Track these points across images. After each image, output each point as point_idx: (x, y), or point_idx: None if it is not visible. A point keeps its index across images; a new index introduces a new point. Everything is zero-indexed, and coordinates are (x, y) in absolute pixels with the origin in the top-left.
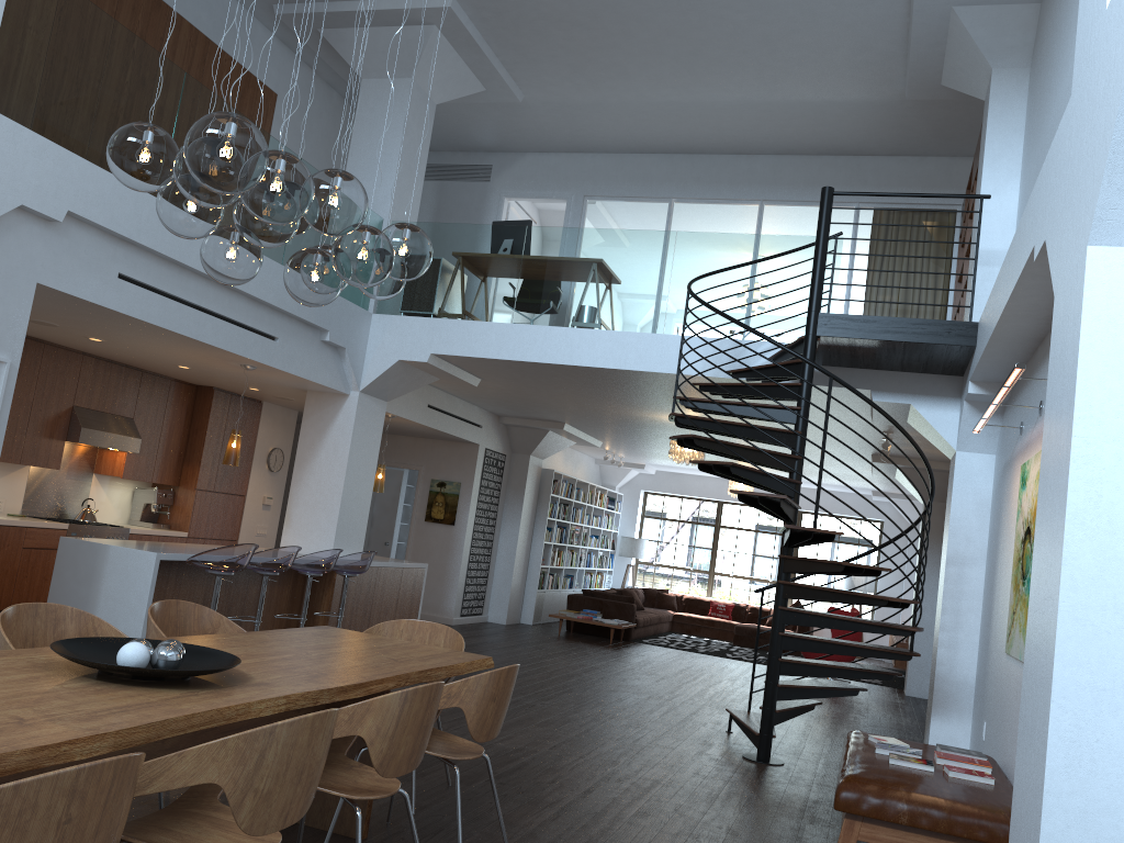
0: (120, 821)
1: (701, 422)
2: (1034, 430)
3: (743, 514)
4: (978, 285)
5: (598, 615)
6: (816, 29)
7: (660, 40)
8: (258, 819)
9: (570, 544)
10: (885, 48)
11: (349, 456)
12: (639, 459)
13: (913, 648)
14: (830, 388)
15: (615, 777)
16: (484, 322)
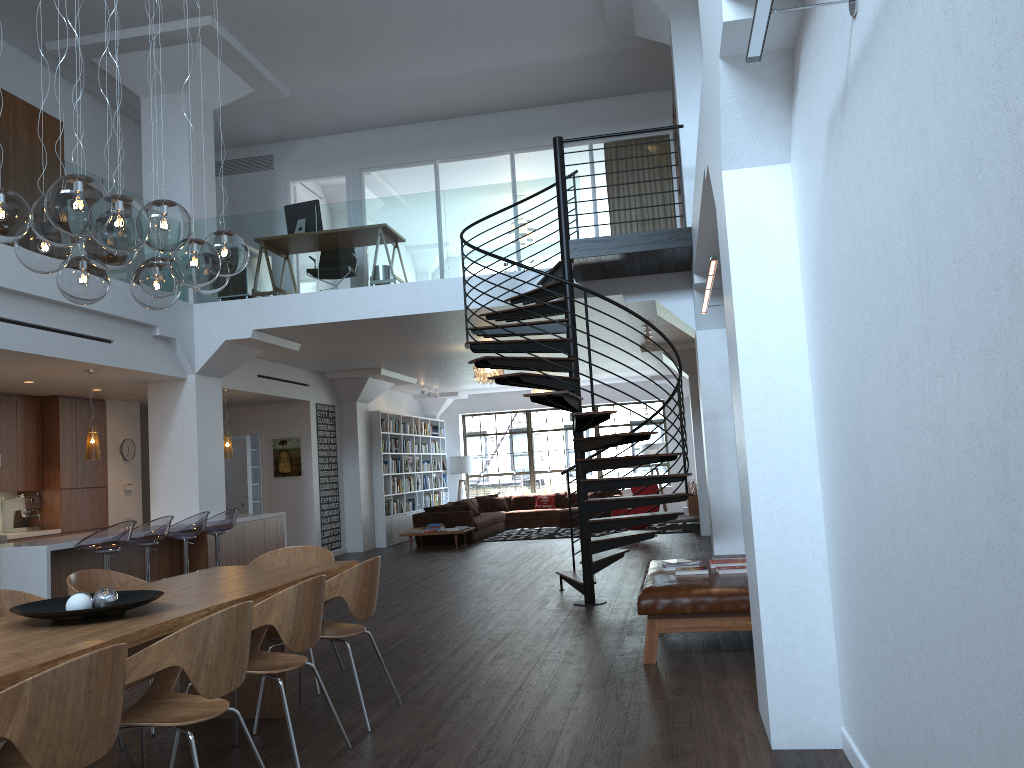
0: (121, 692)
1: (492, 345)
2: None
3: (549, 417)
4: (690, 196)
5: (442, 526)
6: (526, 4)
7: (399, 29)
8: (212, 686)
9: (406, 472)
10: (585, 12)
11: (198, 431)
12: (452, 387)
13: (701, 496)
14: (585, 299)
15: (474, 638)
16: (294, 294)
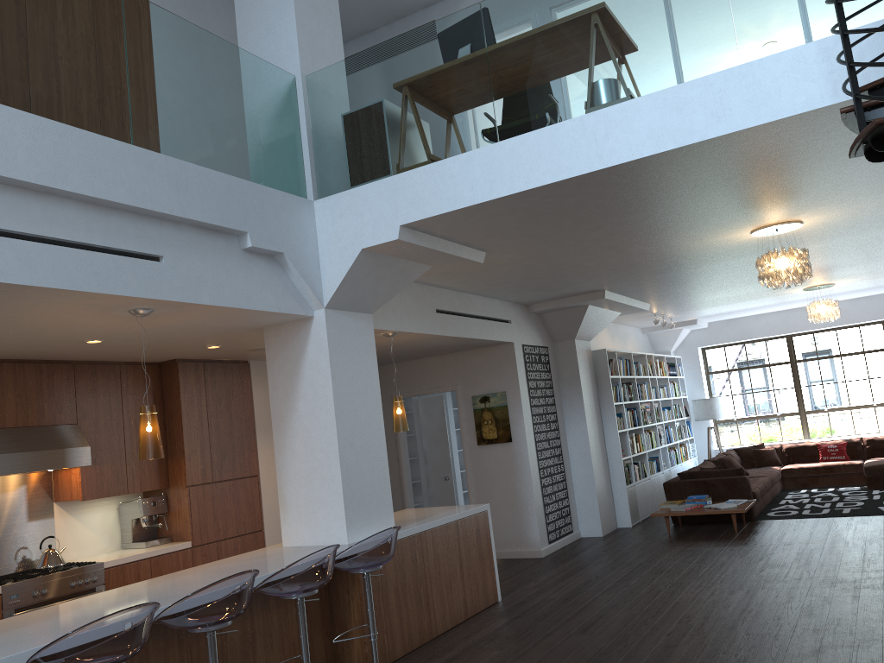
0: None
1: None
2: None
3: (819, 341)
4: None
5: (707, 499)
6: None
7: None
8: None
9: (645, 425)
10: None
11: (334, 397)
12: (690, 314)
13: None
14: None
15: None
16: (459, 155)
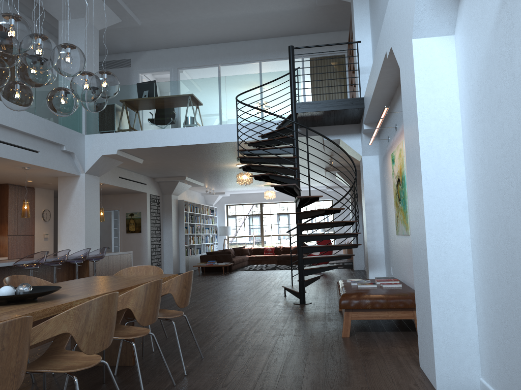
0: (27, 350)
1: (252, 158)
2: (394, 138)
3: (272, 207)
4: (360, 83)
5: (215, 262)
6: None
7: None
8: (90, 346)
9: (196, 233)
10: None
11: (85, 205)
12: (222, 189)
13: (354, 249)
14: (307, 133)
15: (241, 321)
16: (141, 131)
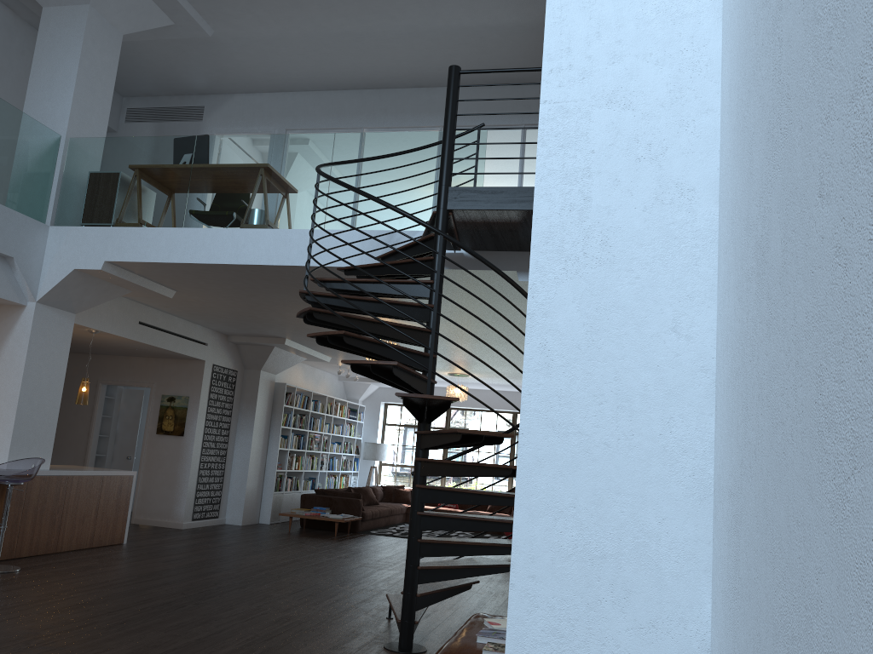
0: None
1: (332, 299)
2: None
3: (468, 417)
4: None
5: (327, 511)
6: None
7: None
8: None
9: (309, 450)
10: None
11: (26, 365)
12: None
13: None
14: (440, 246)
15: None
16: (155, 228)
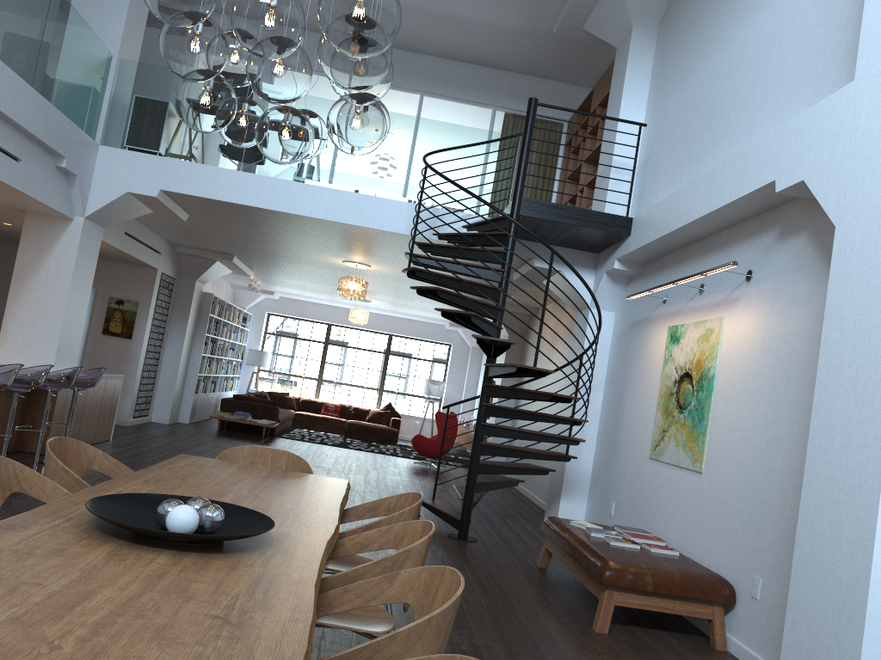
0: None
1: (434, 276)
2: (689, 303)
3: (347, 334)
4: (612, 188)
5: (249, 416)
6: None
7: None
8: None
9: (217, 356)
10: None
11: (72, 277)
12: (273, 287)
13: (494, 441)
14: (552, 260)
15: None
16: (214, 167)
